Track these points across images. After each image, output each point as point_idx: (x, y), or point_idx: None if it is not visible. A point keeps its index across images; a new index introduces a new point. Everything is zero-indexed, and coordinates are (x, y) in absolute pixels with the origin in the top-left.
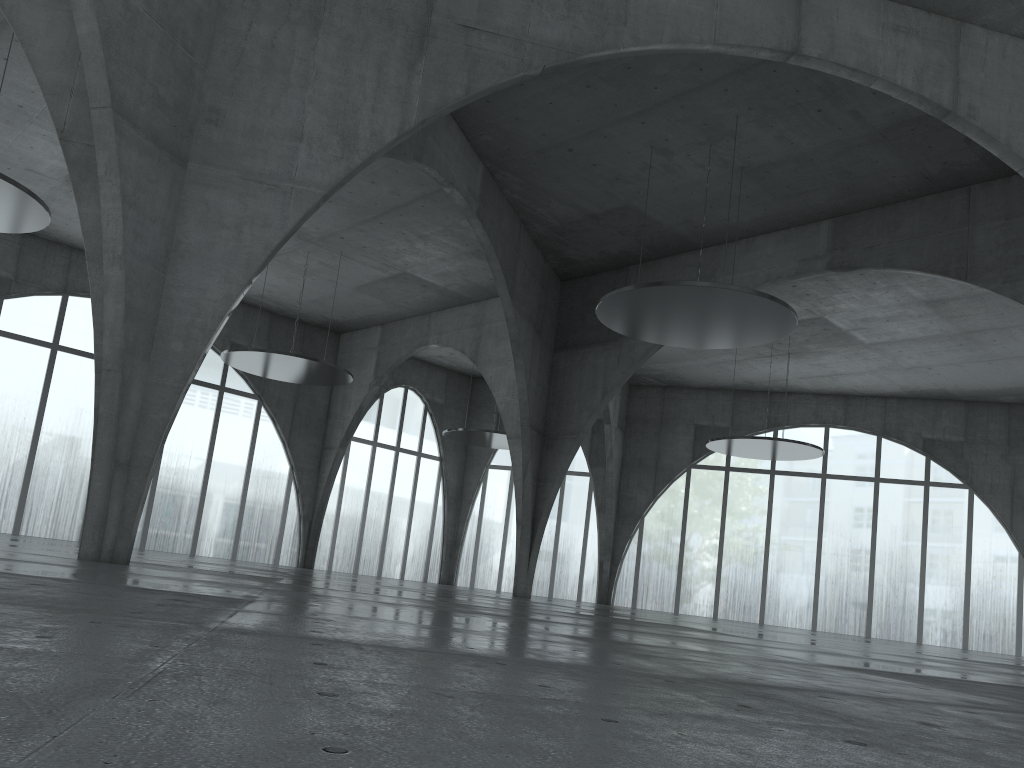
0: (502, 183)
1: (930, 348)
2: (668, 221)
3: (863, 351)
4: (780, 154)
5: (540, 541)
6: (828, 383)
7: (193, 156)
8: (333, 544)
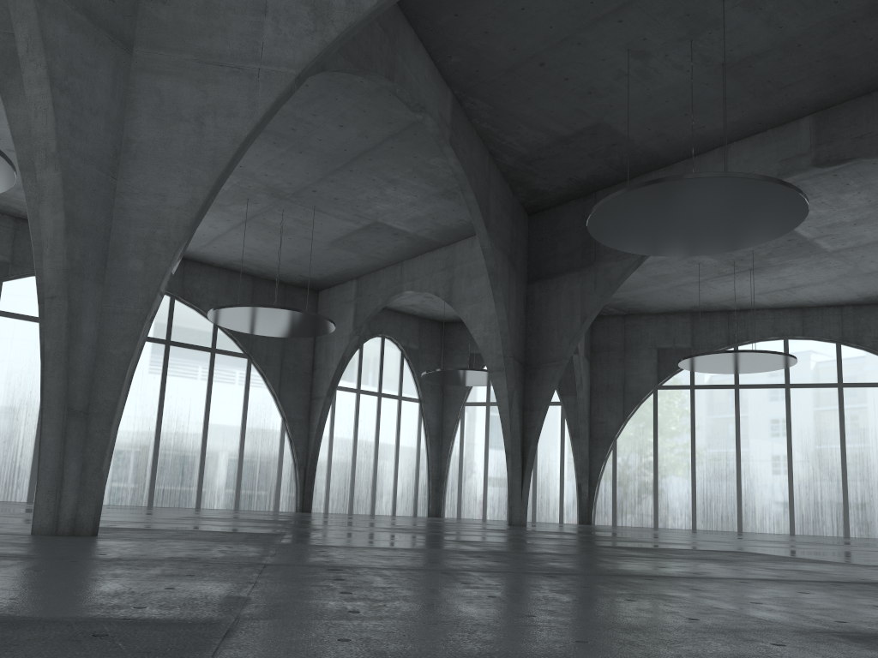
0: (471, 112)
1: None
2: (639, 136)
3: (825, 260)
4: (766, 42)
5: (531, 469)
6: (785, 296)
7: (139, 40)
8: (328, 488)
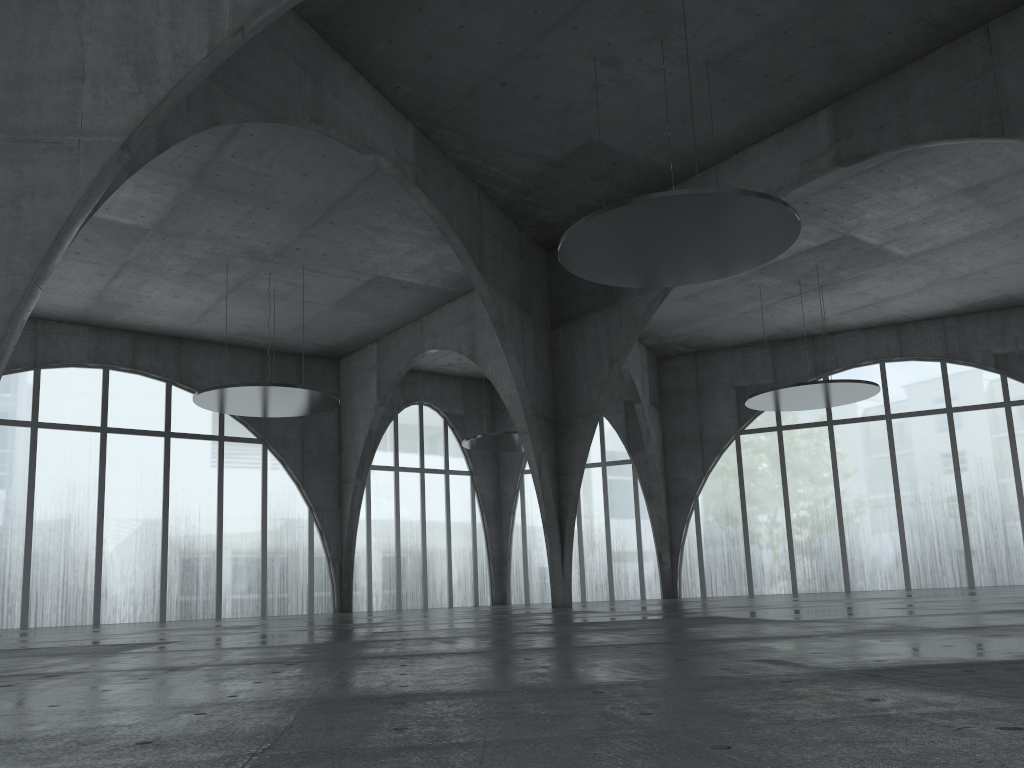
0: (442, 144)
1: (981, 248)
2: (641, 151)
3: (904, 267)
4: (747, 33)
5: (571, 541)
6: (873, 313)
7: None
8: (369, 582)
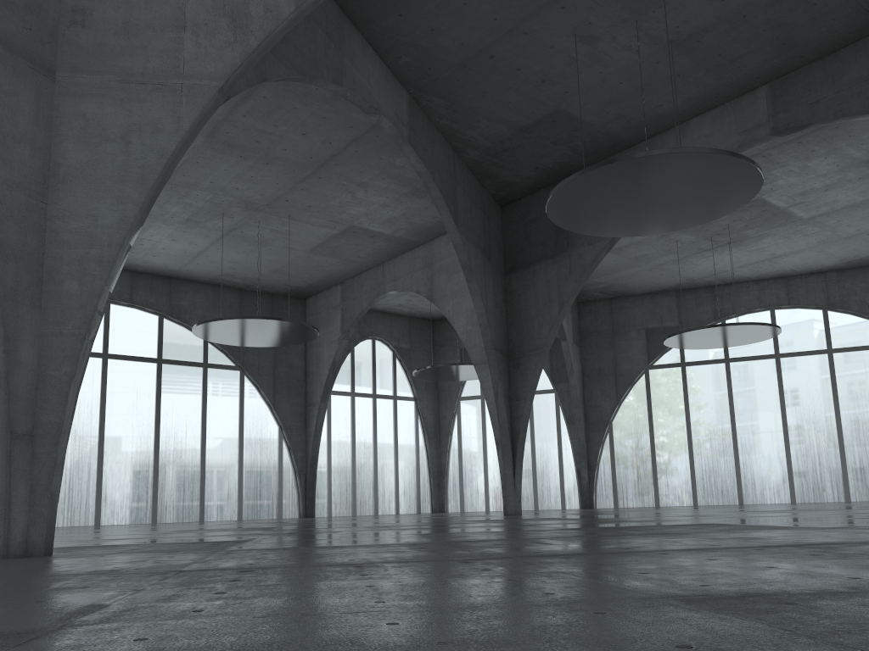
0: (429, 109)
1: None
2: (599, 120)
3: (802, 227)
4: (710, 16)
5: (522, 458)
6: (767, 267)
7: (61, 65)
8: (329, 491)
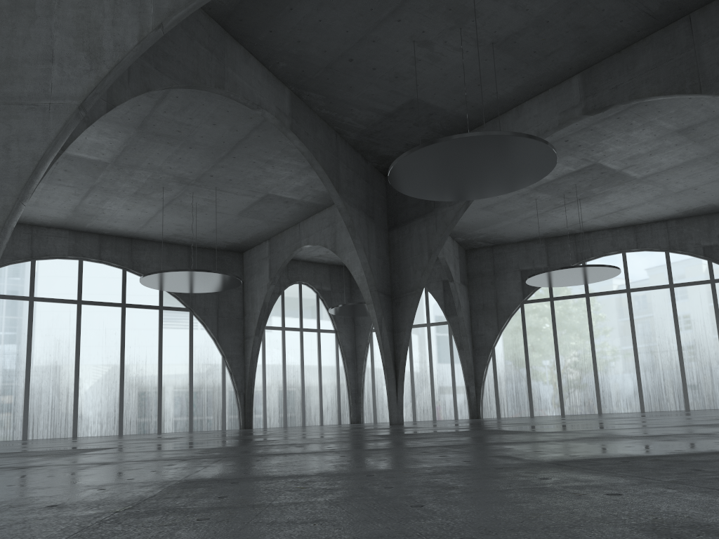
0: (309, 102)
1: (692, 171)
2: (449, 106)
3: (638, 185)
4: (520, 22)
5: (403, 378)
6: (617, 218)
7: None
8: (264, 407)
